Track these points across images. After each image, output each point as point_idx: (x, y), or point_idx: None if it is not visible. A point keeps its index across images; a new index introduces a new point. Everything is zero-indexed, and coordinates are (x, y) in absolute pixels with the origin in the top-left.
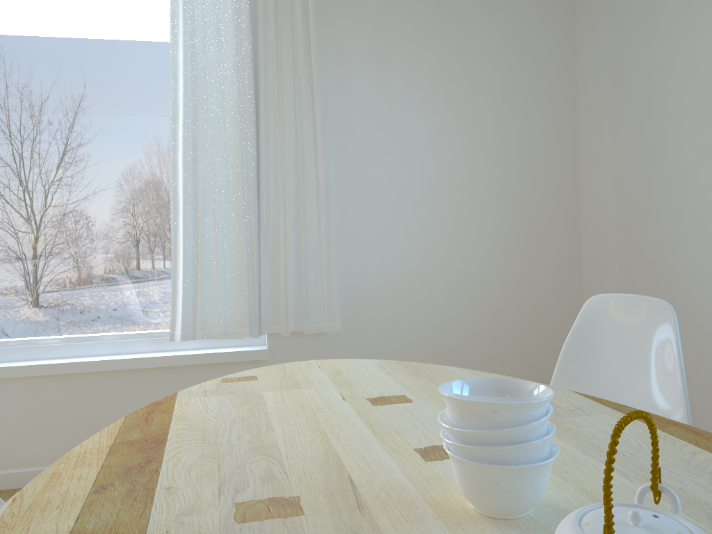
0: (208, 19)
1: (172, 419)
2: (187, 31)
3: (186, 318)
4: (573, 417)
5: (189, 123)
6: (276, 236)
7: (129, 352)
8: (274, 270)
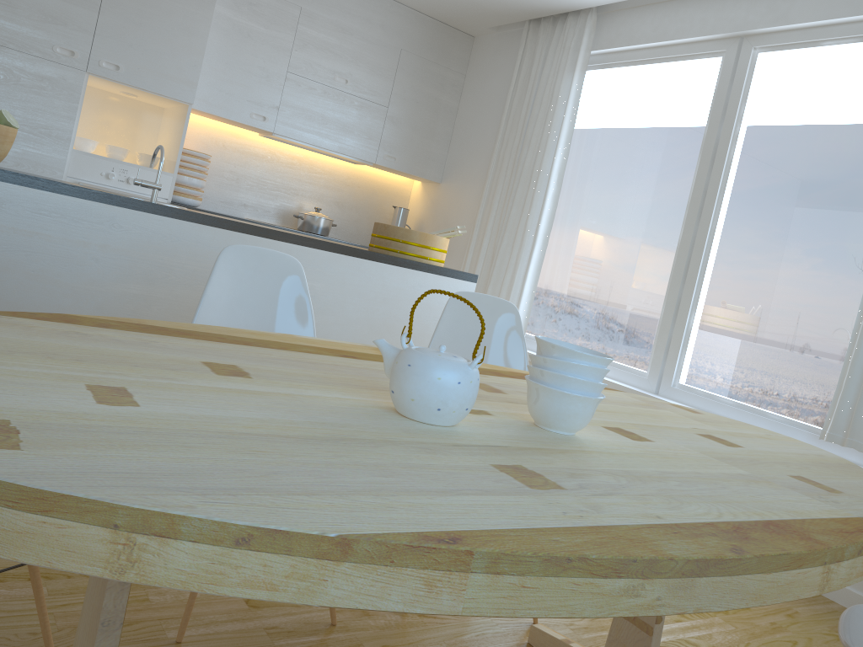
0: None
1: None
2: None
3: (838, 419)
4: (797, 492)
5: None
6: None
7: None
8: None
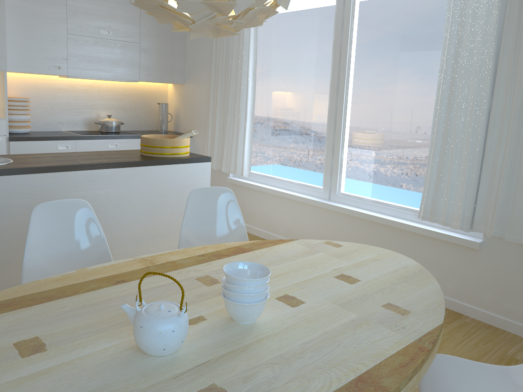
0: (468, 5)
1: (268, 247)
2: (454, 16)
3: (426, 207)
4: (383, 327)
5: (447, 80)
6: (495, 164)
7: (402, 217)
8: (490, 188)
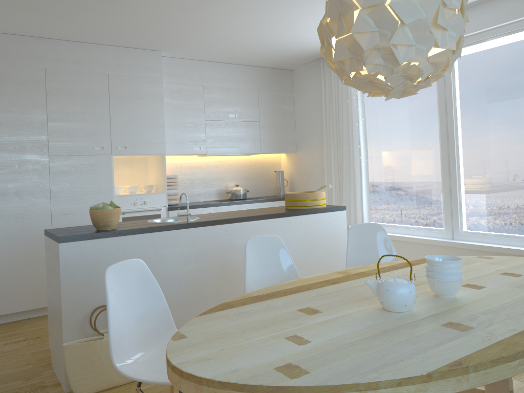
0: None
1: None
2: None
3: None
4: None
5: None
6: None
7: None
8: None
